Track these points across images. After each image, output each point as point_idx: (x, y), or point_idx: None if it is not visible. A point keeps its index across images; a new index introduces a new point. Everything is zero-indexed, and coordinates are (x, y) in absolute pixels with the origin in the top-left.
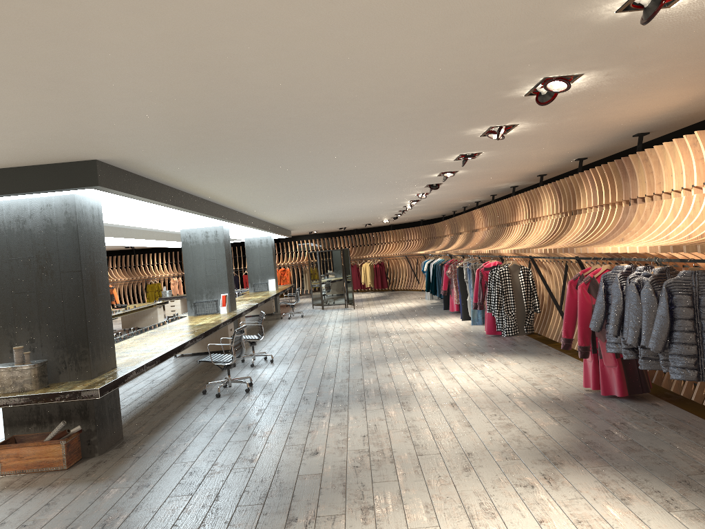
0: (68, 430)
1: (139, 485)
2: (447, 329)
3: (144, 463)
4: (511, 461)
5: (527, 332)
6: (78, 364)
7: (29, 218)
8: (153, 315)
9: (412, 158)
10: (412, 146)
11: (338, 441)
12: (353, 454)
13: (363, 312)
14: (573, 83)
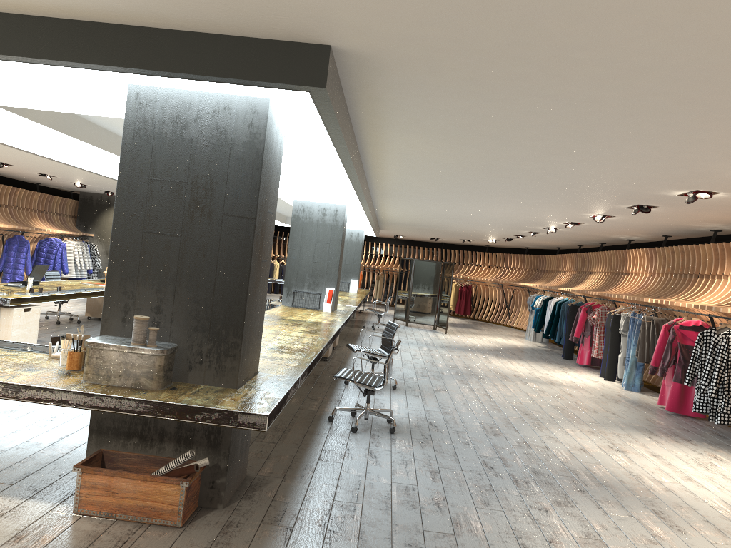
0: (196, 467)
1: None
2: (597, 389)
3: (306, 547)
4: None
5: None
6: (221, 360)
7: (194, 122)
8: None
9: (723, 156)
10: None
11: None
12: None
13: (461, 340)
14: None
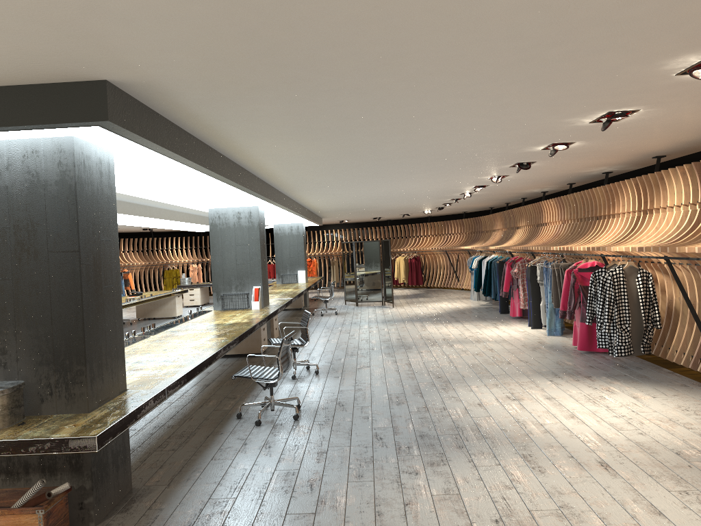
0: (49, 494)
1: None
2: (520, 340)
3: None
4: None
5: (644, 352)
6: (70, 389)
7: (6, 170)
8: (170, 304)
9: (543, 113)
10: (565, 89)
11: None
12: None
13: (405, 312)
14: None
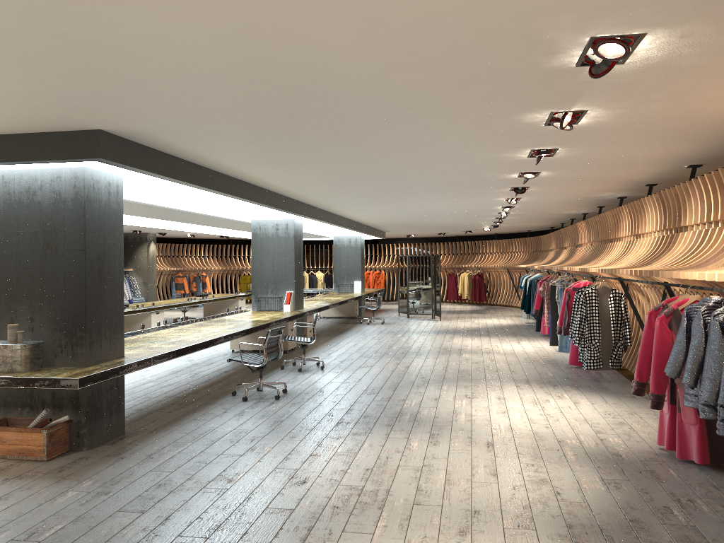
0: (51, 419)
1: (99, 491)
2: (528, 353)
3: (122, 466)
4: (522, 530)
5: (612, 367)
6: (74, 349)
7: (39, 190)
8: (234, 306)
9: (472, 150)
10: (463, 134)
11: (335, 472)
12: (342, 490)
13: (448, 325)
14: (637, 49)
